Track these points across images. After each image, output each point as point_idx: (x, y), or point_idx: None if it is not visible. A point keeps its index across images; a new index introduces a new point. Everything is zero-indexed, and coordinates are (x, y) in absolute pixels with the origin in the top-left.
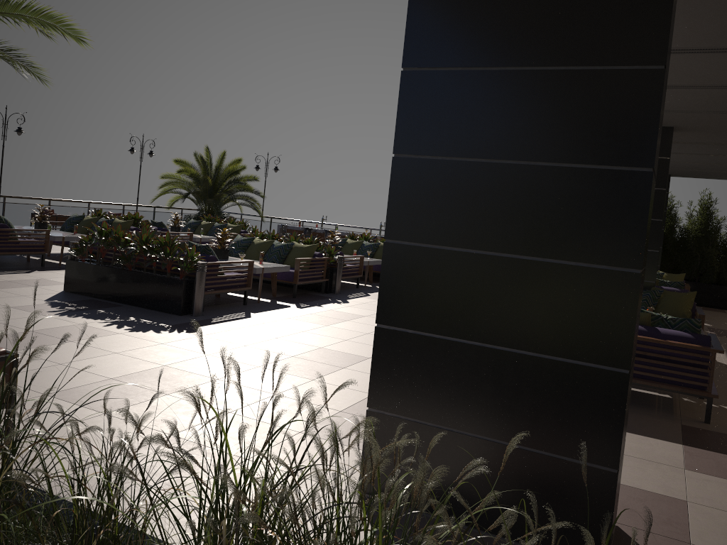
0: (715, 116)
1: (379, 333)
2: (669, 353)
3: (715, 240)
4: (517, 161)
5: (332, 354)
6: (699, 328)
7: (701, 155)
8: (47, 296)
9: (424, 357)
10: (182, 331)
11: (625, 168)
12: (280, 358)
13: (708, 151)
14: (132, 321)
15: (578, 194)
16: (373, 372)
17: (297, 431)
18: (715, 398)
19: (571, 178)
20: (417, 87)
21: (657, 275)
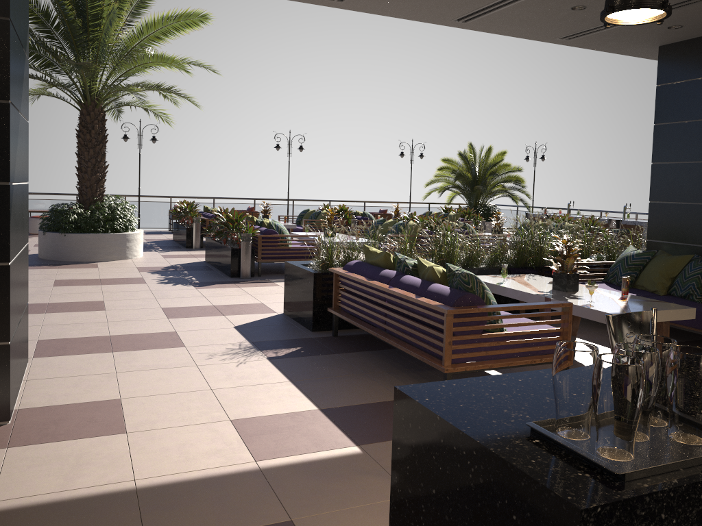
0: None
1: None
2: (425, 314)
3: None
4: None
5: (253, 307)
6: (469, 285)
7: None
8: (181, 263)
9: None
10: (192, 285)
11: None
12: (199, 305)
13: None
14: (183, 278)
15: None
16: None
17: (37, 339)
18: None
19: None
20: None
21: None
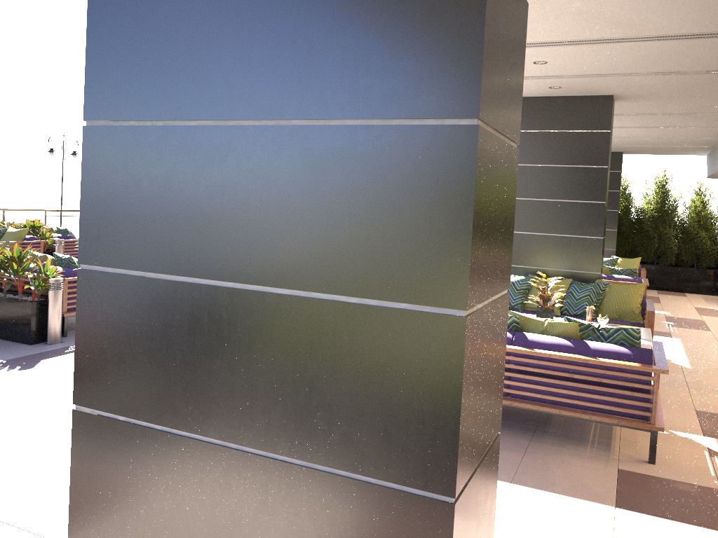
0: (658, 78)
1: (79, 421)
2: (602, 375)
3: (673, 219)
4: (261, 121)
5: None
6: (639, 340)
7: (650, 129)
8: None
9: (142, 462)
10: (13, 369)
11: (431, 122)
12: None
13: (657, 123)
14: None
15: (357, 173)
16: (73, 485)
17: None
18: (665, 419)
19: (345, 145)
20: (112, 6)
21: (611, 261)
